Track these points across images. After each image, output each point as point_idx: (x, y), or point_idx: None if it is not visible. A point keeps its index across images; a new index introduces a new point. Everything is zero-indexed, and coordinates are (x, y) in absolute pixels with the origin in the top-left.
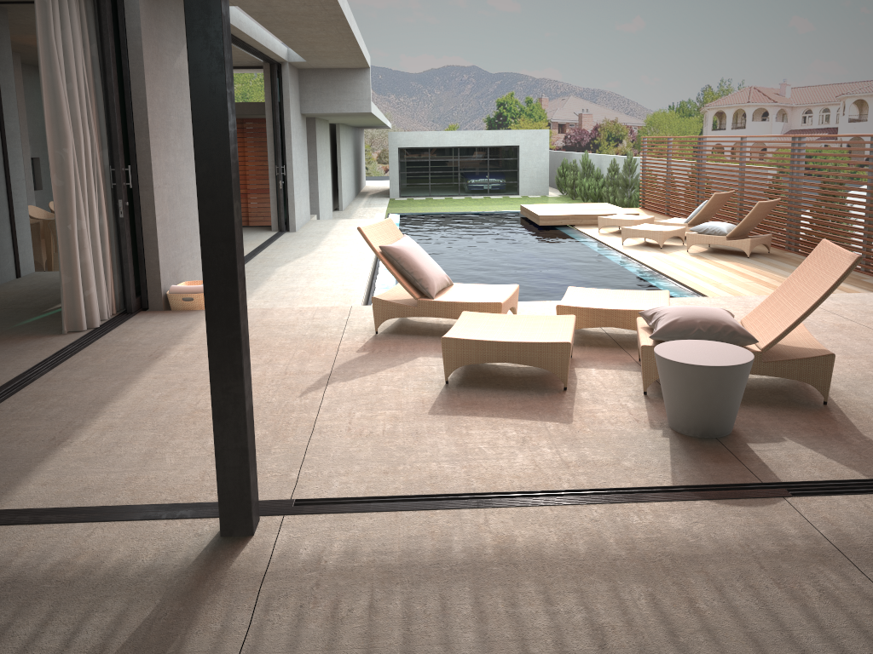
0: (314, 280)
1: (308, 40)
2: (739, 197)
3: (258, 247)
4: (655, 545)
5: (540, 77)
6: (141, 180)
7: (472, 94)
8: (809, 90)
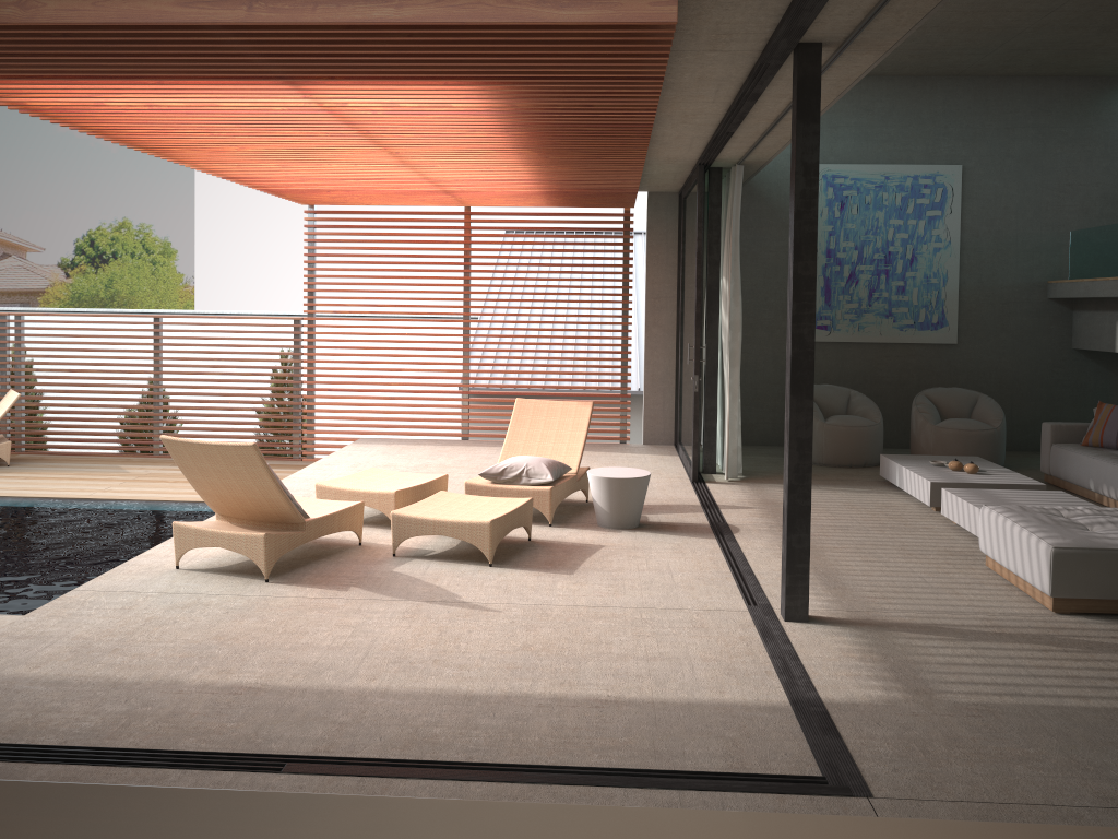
0: None
1: None
2: None
3: None
4: None
5: None
6: None
7: None
8: None
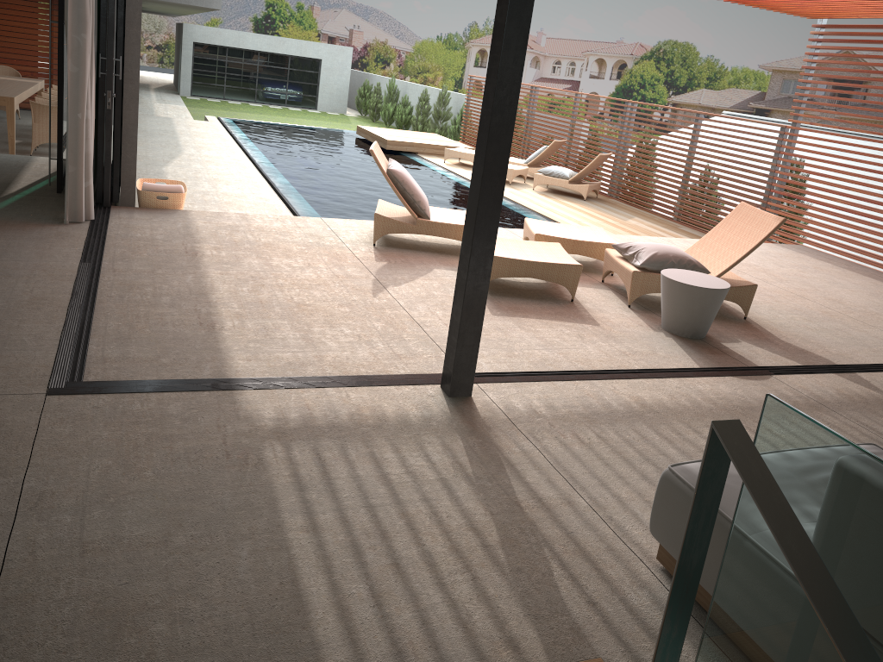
0: (217, 185)
1: None
2: (568, 145)
3: None
4: (725, 401)
5: None
6: (127, 73)
7: None
8: (561, 43)
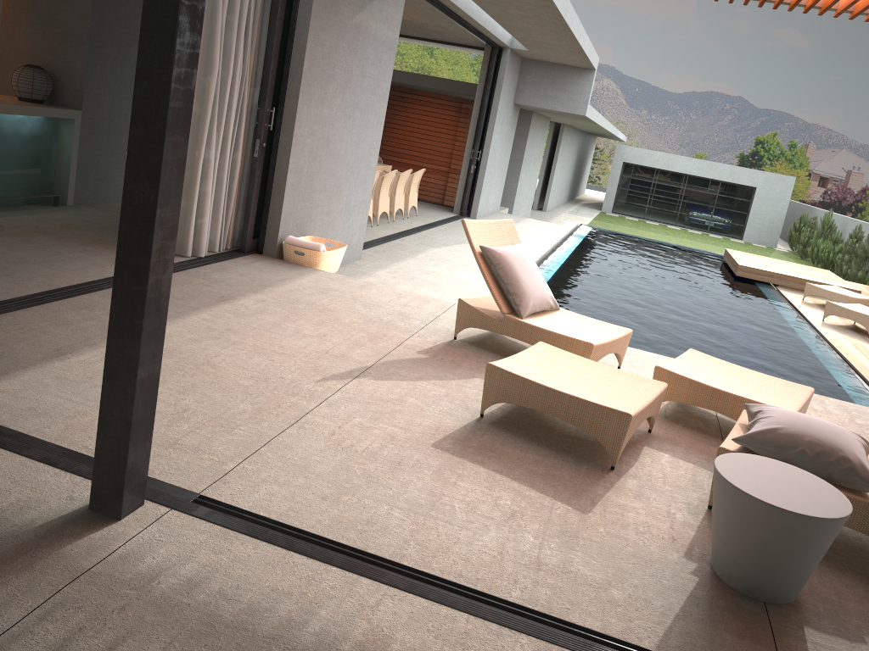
0: (456, 269)
1: (523, 26)
2: None
3: (428, 224)
4: None
5: (812, 122)
6: (284, 125)
7: (731, 125)
8: None
